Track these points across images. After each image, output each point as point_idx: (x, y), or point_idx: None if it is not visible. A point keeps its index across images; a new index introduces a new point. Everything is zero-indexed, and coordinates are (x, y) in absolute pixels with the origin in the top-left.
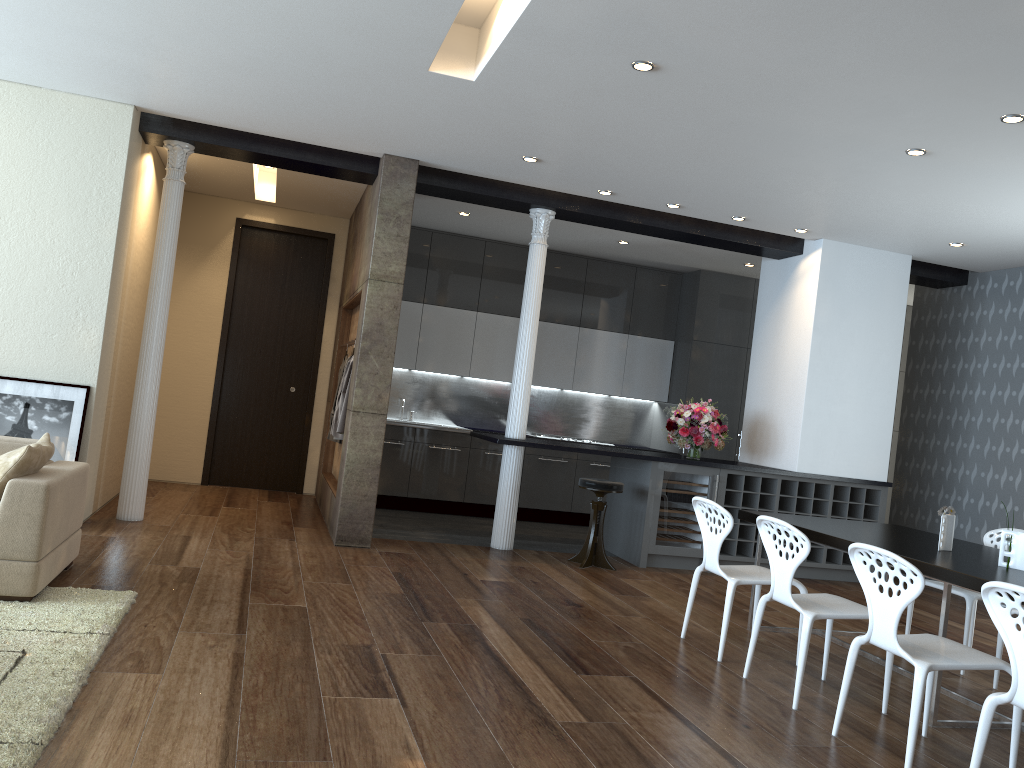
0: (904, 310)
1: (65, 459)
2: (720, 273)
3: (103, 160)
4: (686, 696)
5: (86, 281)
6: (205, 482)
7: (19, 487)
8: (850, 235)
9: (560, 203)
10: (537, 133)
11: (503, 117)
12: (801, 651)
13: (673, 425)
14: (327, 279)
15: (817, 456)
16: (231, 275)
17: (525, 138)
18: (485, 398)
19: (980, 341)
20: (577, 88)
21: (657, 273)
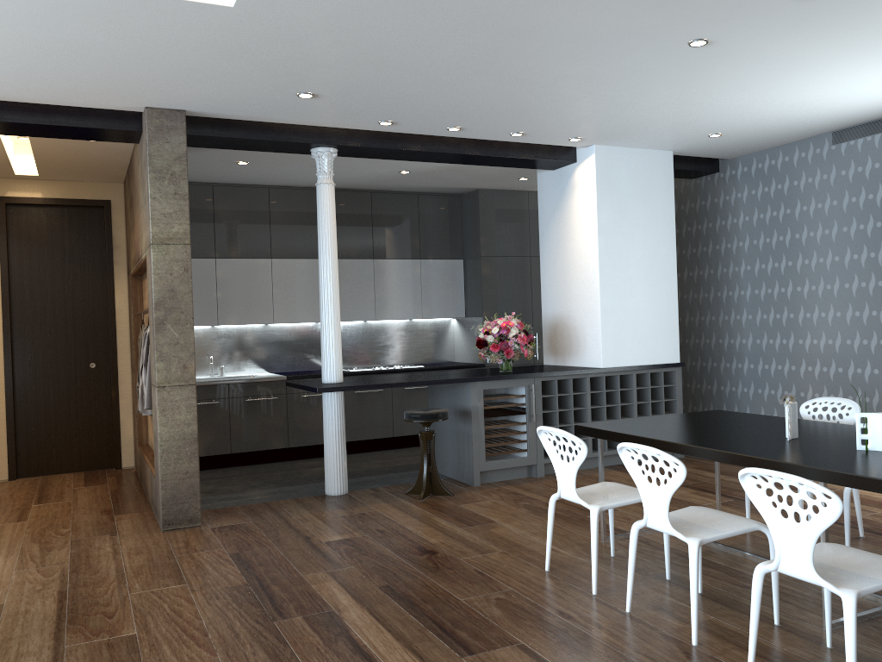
0: (673, 202)
1: None
2: (496, 190)
3: None
4: (583, 658)
5: None
6: (13, 477)
7: None
8: (620, 138)
9: (341, 139)
10: (310, 64)
11: (271, 49)
12: (692, 582)
13: (483, 343)
14: (110, 247)
15: (618, 350)
16: (3, 258)
17: (298, 71)
18: (293, 341)
19: (738, 221)
20: (351, 4)
21: (438, 197)
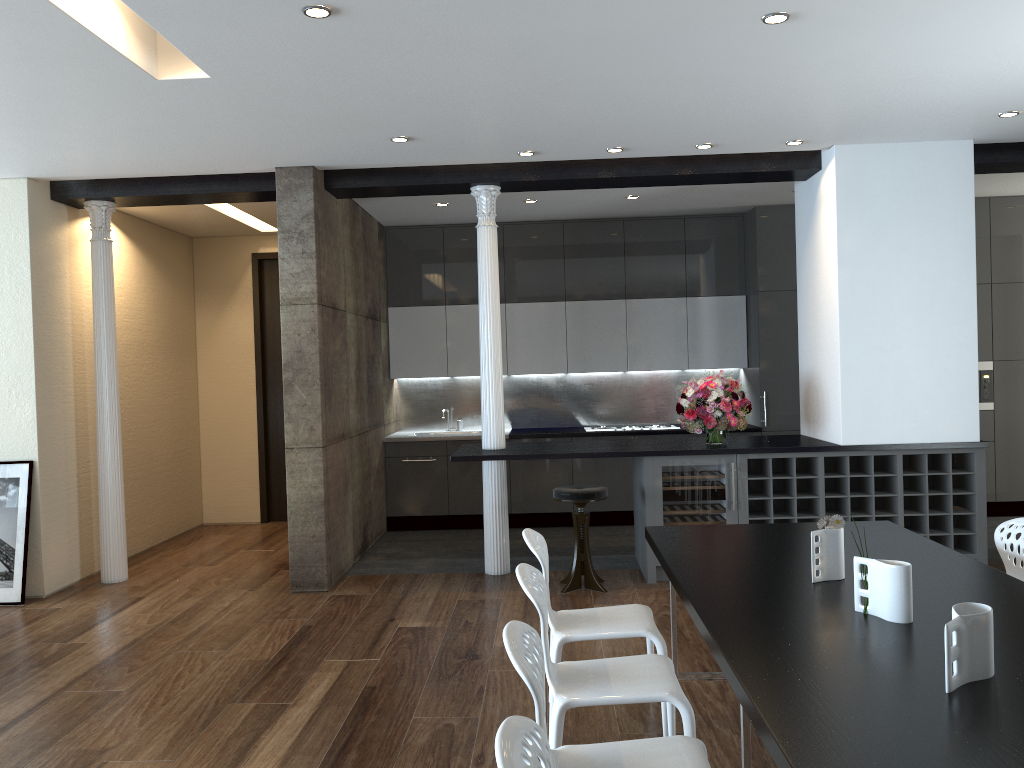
0: (972, 213)
1: (16, 535)
2: (782, 206)
3: (8, 238)
4: None
5: (13, 359)
6: (264, 520)
7: None
8: (860, 134)
9: (495, 175)
10: (359, 112)
11: (301, 105)
12: None
13: (680, 407)
14: None
15: (869, 422)
16: (255, 311)
17: (358, 120)
18: (538, 394)
19: None
20: (306, 55)
21: (711, 220)
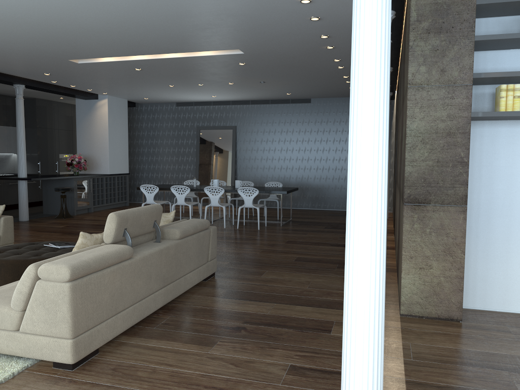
0: (127, 117)
1: None
2: (42, 99)
3: None
4: None
5: None
6: None
7: (6, 219)
8: (118, 95)
9: (30, 83)
10: (68, 71)
11: (66, 68)
12: (190, 213)
13: (71, 164)
14: None
15: (113, 168)
16: None
17: (60, 71)
18: None
19: (143, 125)
20: (109, 68)
21: (14, 99)
